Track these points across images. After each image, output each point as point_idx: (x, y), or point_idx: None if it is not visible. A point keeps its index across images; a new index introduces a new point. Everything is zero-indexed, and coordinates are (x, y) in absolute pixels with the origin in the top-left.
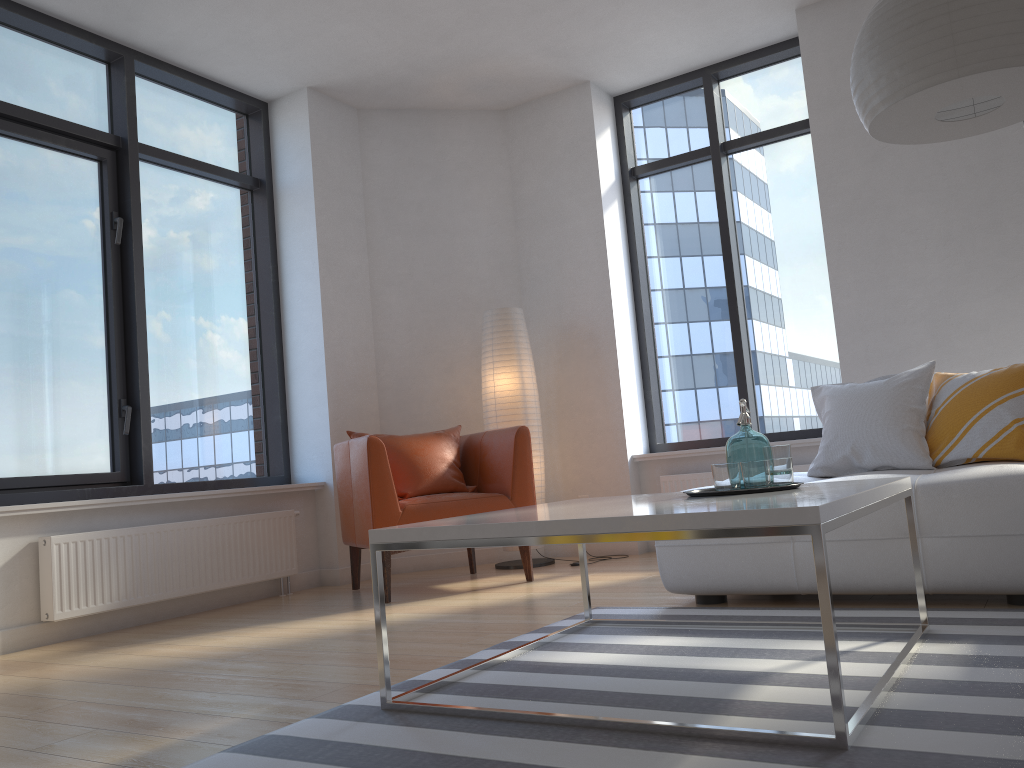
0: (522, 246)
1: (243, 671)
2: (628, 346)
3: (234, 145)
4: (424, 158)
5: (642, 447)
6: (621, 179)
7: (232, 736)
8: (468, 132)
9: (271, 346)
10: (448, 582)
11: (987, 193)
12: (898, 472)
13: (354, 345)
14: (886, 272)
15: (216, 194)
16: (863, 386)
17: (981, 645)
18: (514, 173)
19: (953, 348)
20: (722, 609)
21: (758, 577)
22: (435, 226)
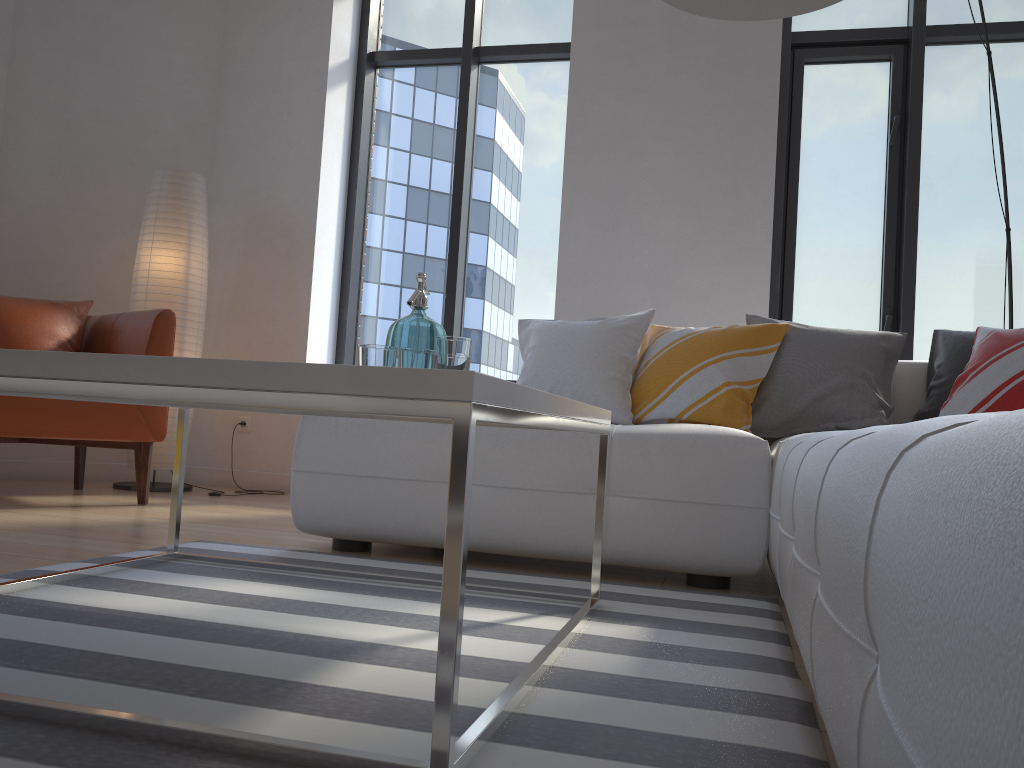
0: (223, 108)
1: None
2: (330, 253)
3: None
4: None
5: None
6: (357, 61)
7: None
8: None
9: None
10: (35, 495)
11: (732, 157)
12: None
13: None
14: (620, 220)
15: None
16: (575, 324)
17: (658, 630)
18: (229, 18)
19: (670, 314)
20: (359, 558)
21: (411, 523)
22: (112, 54)
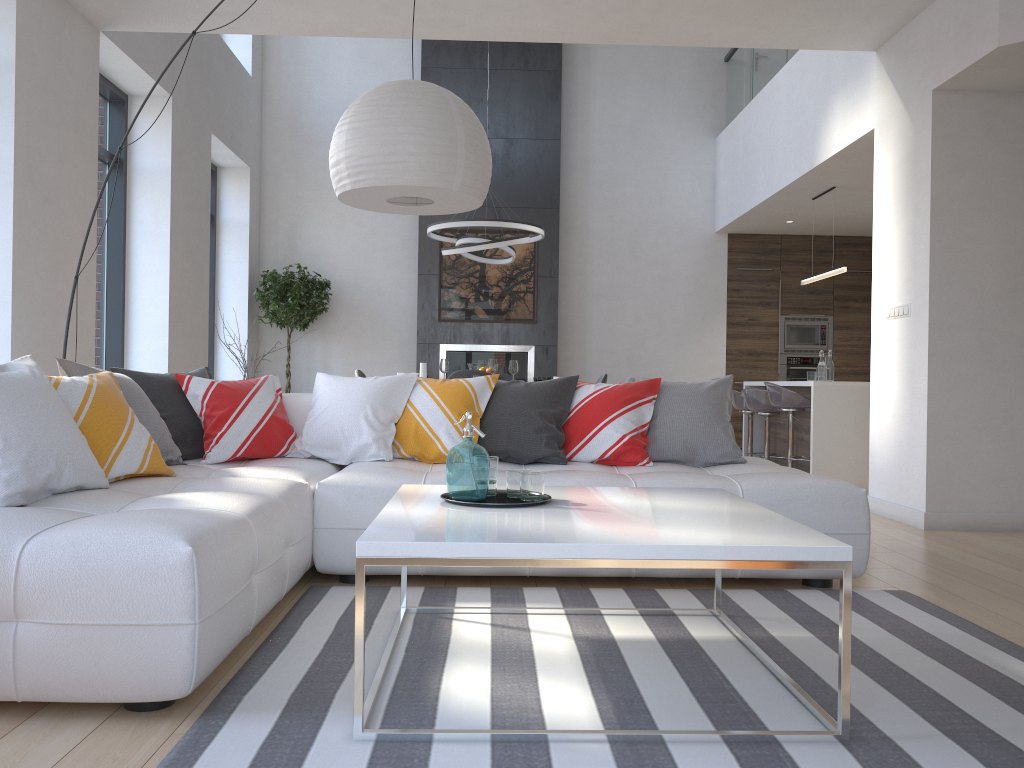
0: None
1: None
2: None
3: None
4: None
5: None
6: None
7: None
8: None
9: None
10: None
11: None
12: (120, 492)
13: None
14: None
15: None
16: (15, 378)
17: (459, 601)
18: None
19: None
20: (257, 681)
21: (242, 630)
22: None
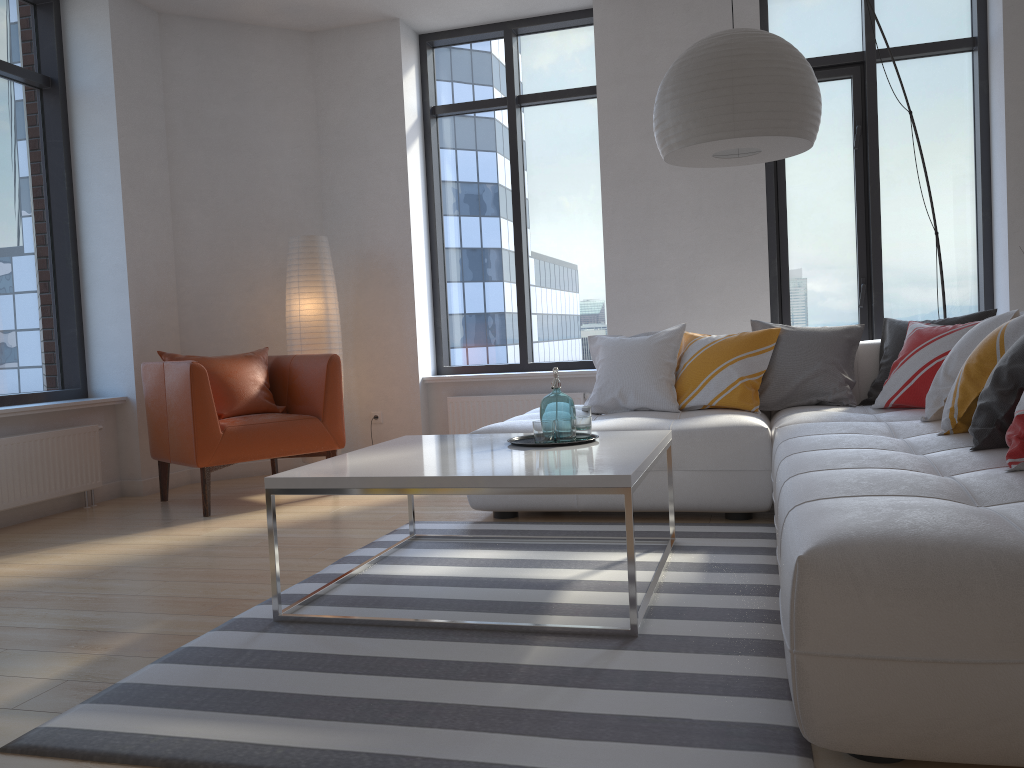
0: (325, 172)
1: (110, 589)
2: (423, 277)
3: (22, 38)
4: (229, 73)
5: (431, 369)
6: (422, 116)
7: (149, 649)
8: (274, 51)
9: (66, 257)
10: (256, 494)
11: (732, 178)
12: (654, 414)
13: (155, 261)
14: (649, 235)
15: (4, 91)
16: (631, 341)
17: (711, 555)
18: (319, 98)
19: (695, 304)
20: (518, 524)
21: (547, 498)
22: (239, 144)
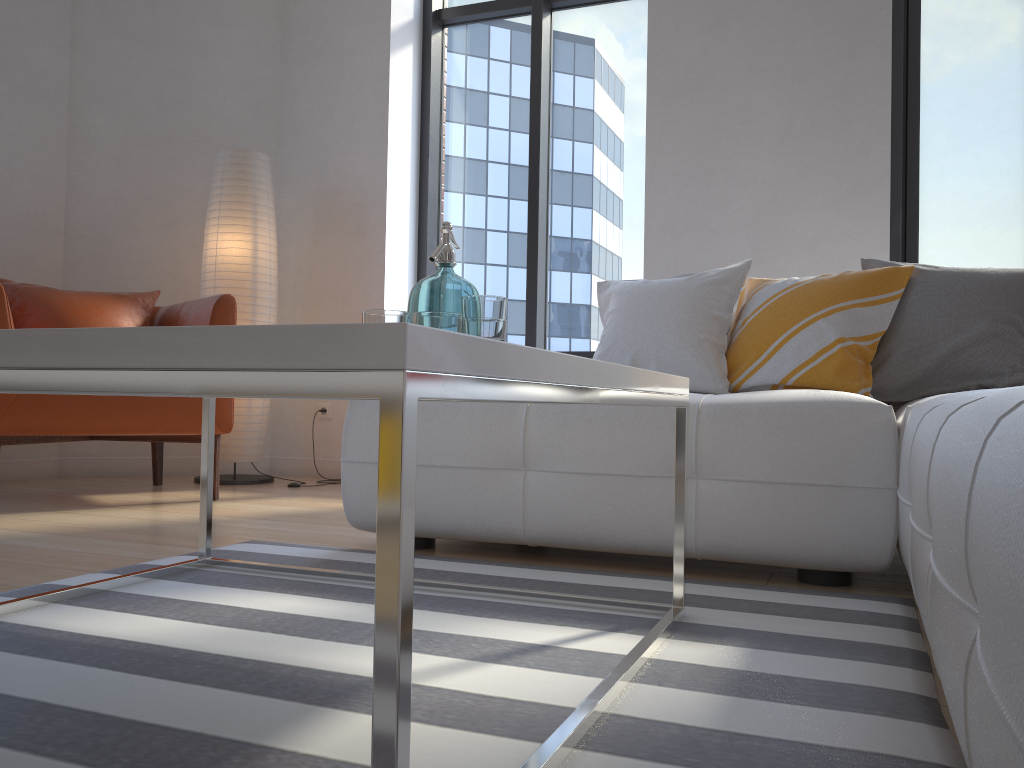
0: (287, 84)
1: None
2: (403, 227)
3: None
4: None
5: None
6: (422, 21)
7: None
8: None
9: None
10: (110, 493)
11: (839, 83)
12: None
13: (32, 170)
14: (712, 166)
15: None
16: (659, 282)
17: (755, 651)
18: None
19: (774, 267)
20: (415, 558)
21: (472, 517)
22: (172, 36)
